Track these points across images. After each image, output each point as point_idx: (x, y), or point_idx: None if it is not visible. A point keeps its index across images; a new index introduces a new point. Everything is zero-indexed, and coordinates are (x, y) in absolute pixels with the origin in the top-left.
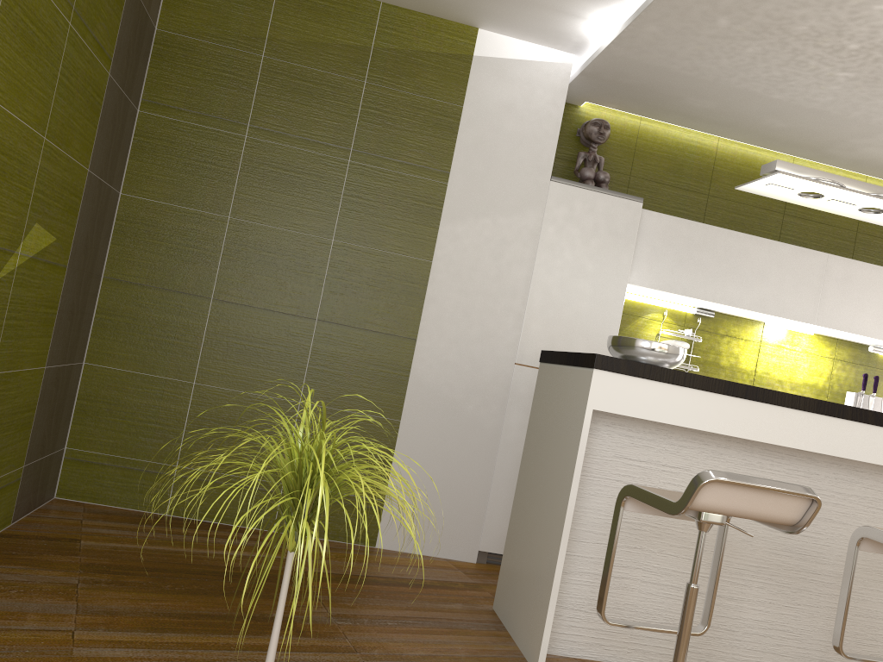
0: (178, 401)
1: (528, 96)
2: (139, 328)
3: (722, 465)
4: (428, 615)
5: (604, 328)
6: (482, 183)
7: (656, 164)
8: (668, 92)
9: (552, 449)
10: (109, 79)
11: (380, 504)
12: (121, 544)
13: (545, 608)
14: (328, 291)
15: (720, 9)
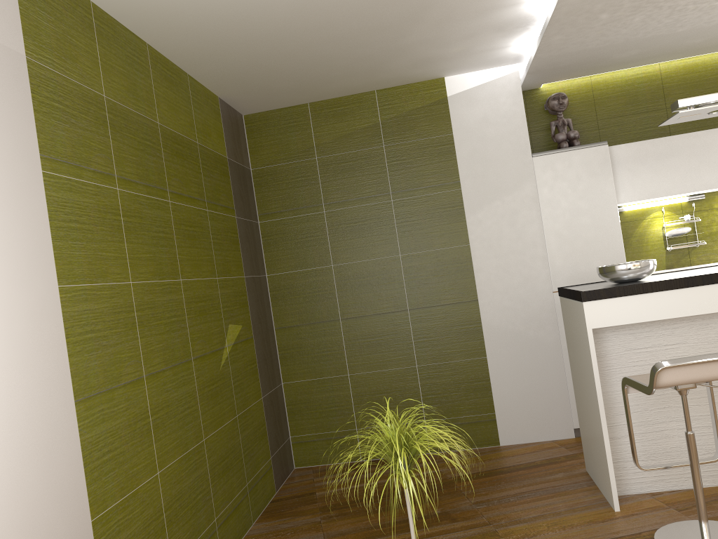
0: (343, 388)
1: (495, 107)
2: (305, 352)
3: (711, 332)
4: (538, 487)
5: (611, 244)
6: (484, 178)
7: (615, 103)
8: (597, 58)
9: (580, 358)
10: (237, 219)
11: (493, 416)
12: (338, 488)
13: (606, 466)
14: (408, 289)
15: (596, 12)
